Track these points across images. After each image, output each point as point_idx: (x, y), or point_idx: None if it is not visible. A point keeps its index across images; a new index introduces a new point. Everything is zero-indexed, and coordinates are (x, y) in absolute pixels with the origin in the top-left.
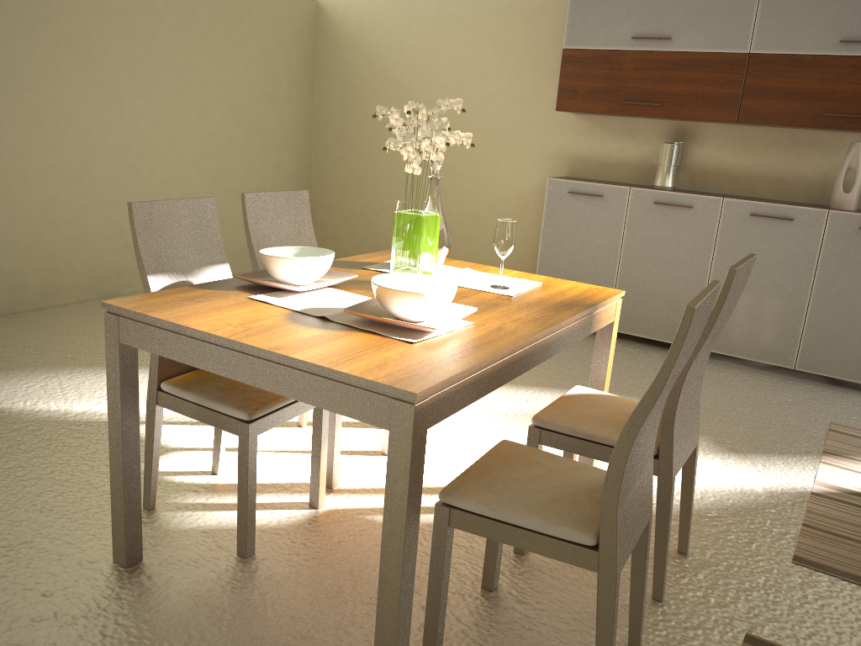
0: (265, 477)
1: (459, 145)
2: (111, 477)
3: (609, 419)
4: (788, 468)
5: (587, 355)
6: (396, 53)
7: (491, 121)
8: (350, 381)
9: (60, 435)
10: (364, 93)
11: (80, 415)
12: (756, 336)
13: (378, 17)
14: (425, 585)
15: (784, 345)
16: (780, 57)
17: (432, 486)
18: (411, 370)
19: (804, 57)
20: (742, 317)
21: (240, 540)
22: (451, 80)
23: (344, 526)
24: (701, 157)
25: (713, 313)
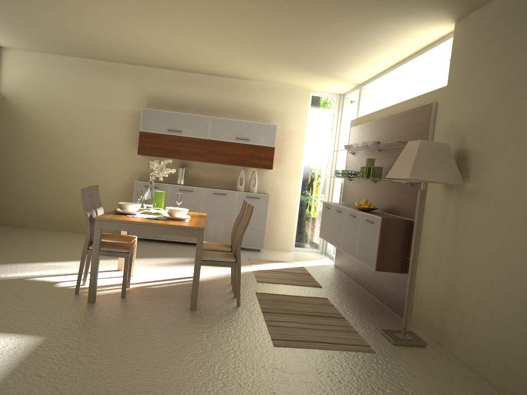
0: (101, 284)
1: (86, 166)
2: (91, 273)
3: (216, 245)
4: (244, 267)
5: (162, 248)
6: (51, 123)
7: (102, 156)
8: (186, 228)
9: (5, 283)
10: (31, 140)
11: (1, 278)
12: (218, 235)
13: (41, 106)
14: (179, 295)
15: (227, 238)
16: (218, 141)
17: (155, 280)
18: (196, 225)
19: (225, 142)
20: (213, 229)
21: (123, 291)
22: (81, 137)
23: (142, 289)
24: (191, 173)
25: (243, 213)
